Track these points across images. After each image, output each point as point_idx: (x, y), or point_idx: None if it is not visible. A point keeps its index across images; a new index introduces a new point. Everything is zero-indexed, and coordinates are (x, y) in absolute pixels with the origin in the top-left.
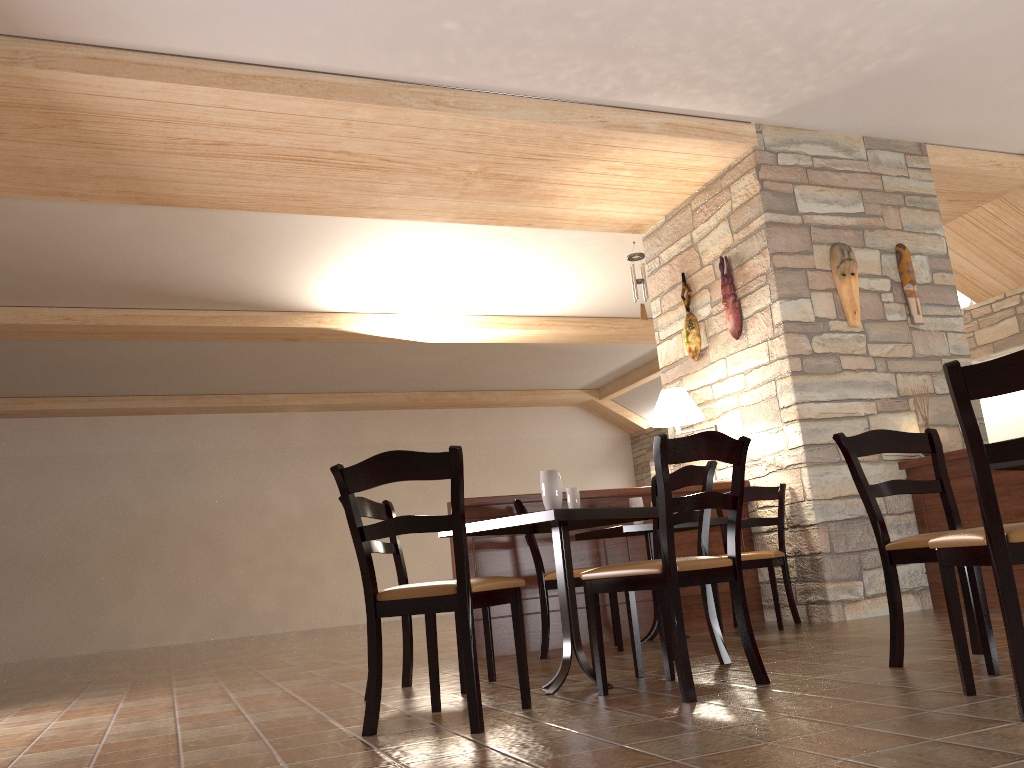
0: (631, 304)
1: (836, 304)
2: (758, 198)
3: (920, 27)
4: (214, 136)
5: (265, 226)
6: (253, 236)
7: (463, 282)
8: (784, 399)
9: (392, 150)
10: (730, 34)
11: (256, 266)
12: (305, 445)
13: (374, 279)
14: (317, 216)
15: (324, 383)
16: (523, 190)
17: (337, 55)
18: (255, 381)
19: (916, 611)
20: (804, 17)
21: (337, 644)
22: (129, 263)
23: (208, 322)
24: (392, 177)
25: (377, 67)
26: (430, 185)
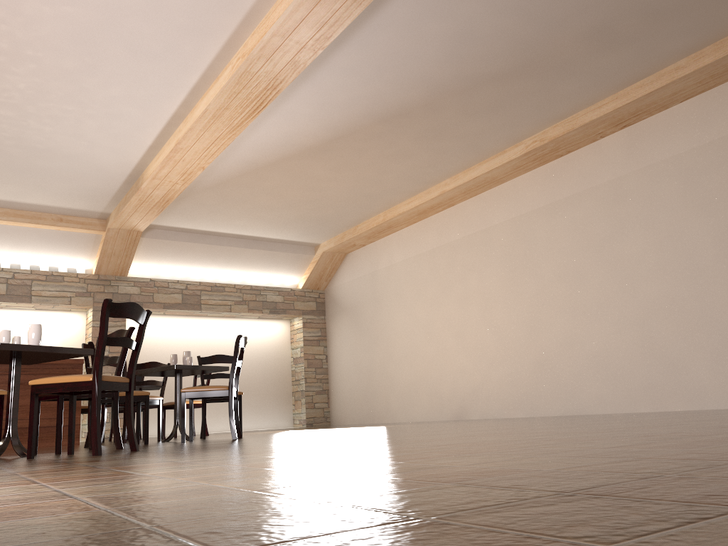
0: None
1: None
2: None
3: (8, 136)
4: None
5: None
6: None
7: None
8: None
9: None
10: None
11: None
12: None
13: None
14: None
15: None
16: None
17: None
18: None
19: None
20: (6, 104)
21: None
22: None
23: None
24: None
25: None
26: None
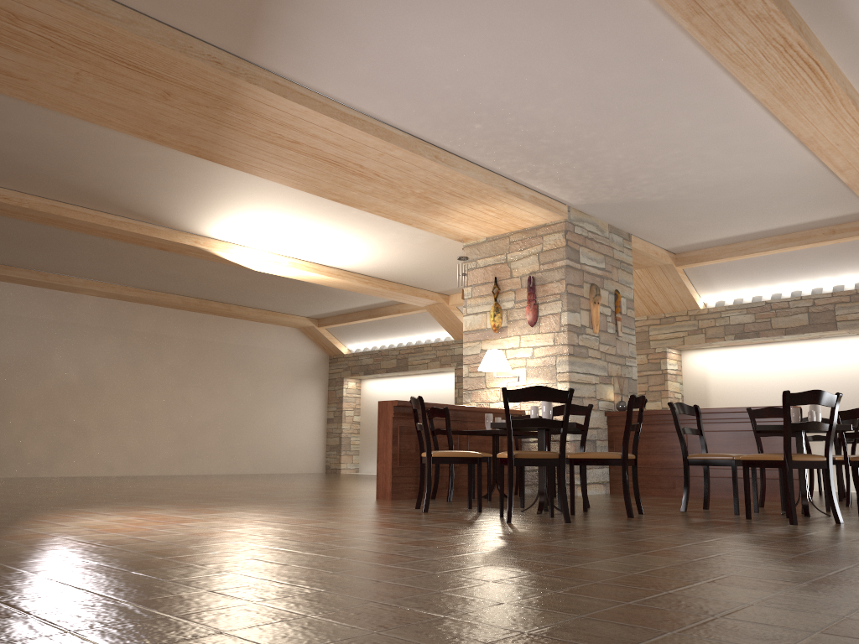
0: (402, 274)
1: (589, 318)
2: (563, 249)
3: (674, 189)
4: (298, 138)
5: (237, 180)
6: (220, 183)
7: (318, 239)
8: (560, 368)
9: (387, 172)
10: (597, 168)
11: (195, 199)
12: (88, 323)
13: (263, 225)
14: (279, 184)
15: (128, 278)
16: (430, 207)
17: (404, 119)
18: (75, 266)
19: (604, 494)
20: (633, 171)
21: (191, 487)
22: (106, 176)
23: (116, 225)
24: (368, 183)
25: (418, 130)
26: (383, 192)
